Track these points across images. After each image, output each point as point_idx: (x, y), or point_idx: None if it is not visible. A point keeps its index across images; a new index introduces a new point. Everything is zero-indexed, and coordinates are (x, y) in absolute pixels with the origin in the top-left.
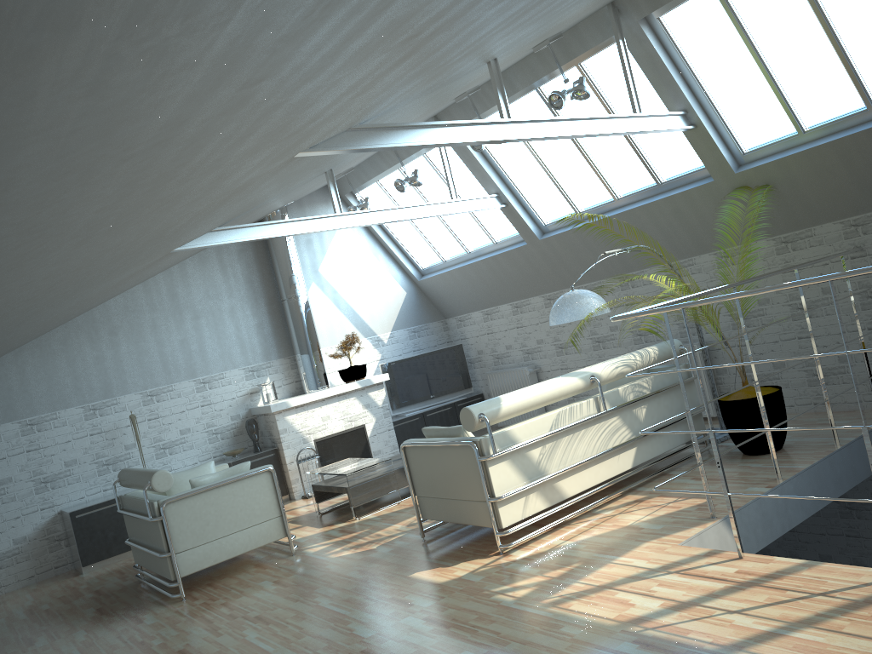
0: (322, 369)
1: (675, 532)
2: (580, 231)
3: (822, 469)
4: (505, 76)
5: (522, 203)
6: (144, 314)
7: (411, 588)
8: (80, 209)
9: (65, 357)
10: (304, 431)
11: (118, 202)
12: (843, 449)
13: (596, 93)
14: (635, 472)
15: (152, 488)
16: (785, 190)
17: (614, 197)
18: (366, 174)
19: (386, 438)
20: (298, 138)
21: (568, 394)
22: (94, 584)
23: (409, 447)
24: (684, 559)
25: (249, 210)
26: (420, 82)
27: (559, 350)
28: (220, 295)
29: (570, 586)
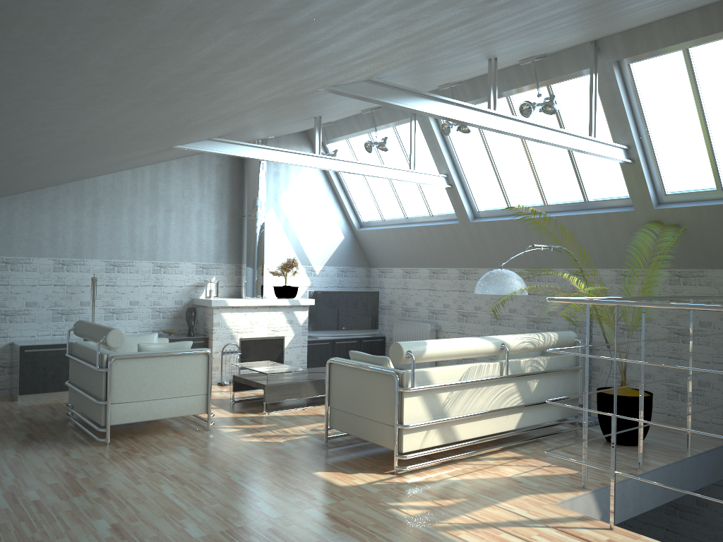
0: (261, 281)
1: (551, 493)
2: (507, 223)
3: (674, 470)
4: (484, 79)
5: (464, 188)
6: (126, 196)
7: (314, 484)
8: (166, 66)
9: (50, 213)
10: (234, 329)
11: (192, 73)
12: (693, 457)
13: (556, 113)
14: (517, 433)
15: (106, 342)
16: (692, 233)
17: (544, 202)
18: (340, 130)
19: (298, 352)
20: (338, 71)
21: (480, 354)
22: (26, 412)
23: (334, 364)
24: (560, 517)
25: (246, 131)
26: (444, 55)
27: (460, 317)
28: (192, 198)
29: (459, 517)
